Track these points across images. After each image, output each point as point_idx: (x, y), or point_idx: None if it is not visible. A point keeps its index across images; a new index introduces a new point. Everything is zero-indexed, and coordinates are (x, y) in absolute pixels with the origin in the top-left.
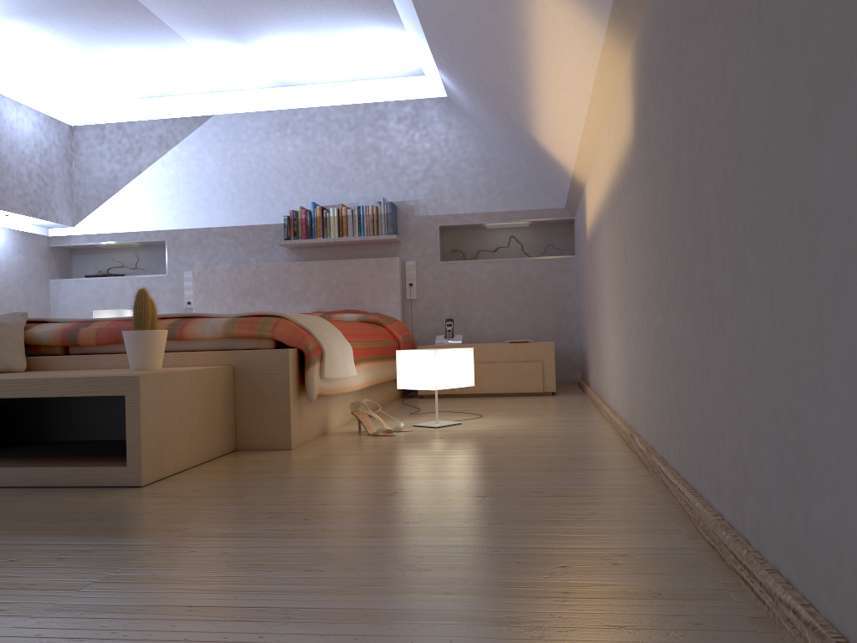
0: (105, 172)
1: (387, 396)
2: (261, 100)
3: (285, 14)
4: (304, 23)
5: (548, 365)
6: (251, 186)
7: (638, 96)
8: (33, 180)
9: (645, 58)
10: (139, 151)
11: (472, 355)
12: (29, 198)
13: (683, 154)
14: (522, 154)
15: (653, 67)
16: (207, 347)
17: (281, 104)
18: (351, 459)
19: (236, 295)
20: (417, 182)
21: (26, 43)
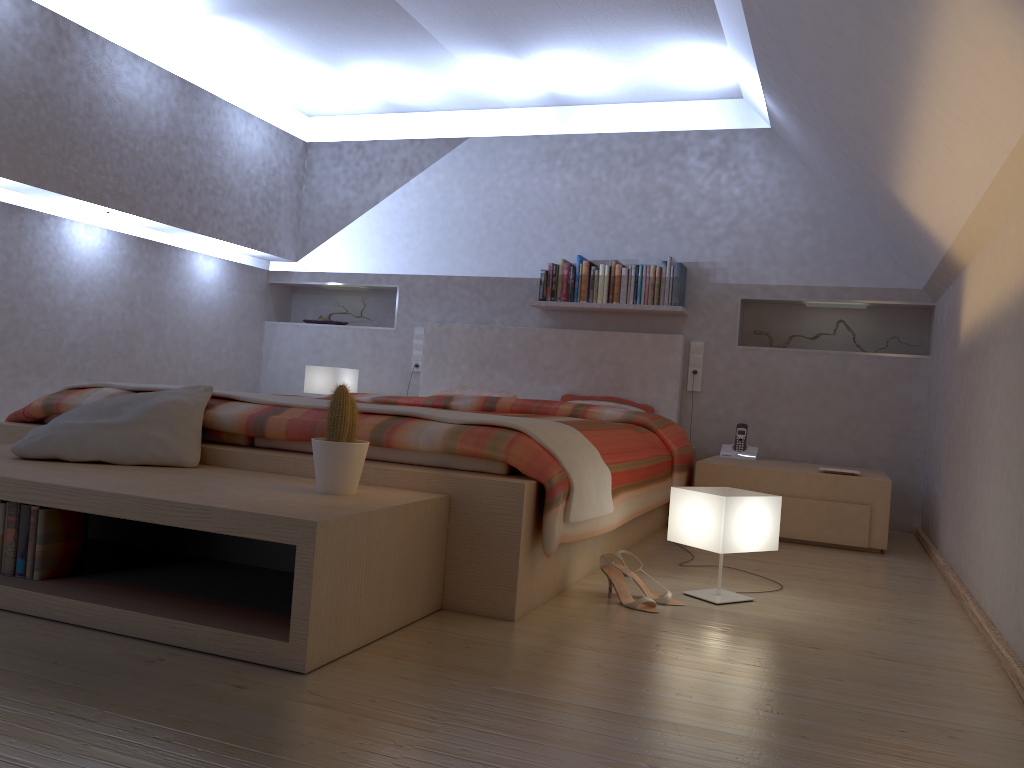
0: (337, 199)
1: (649, 526)
2: (528, 122)
3: (569, 16)
4: (591, 28)
5: (879, 511)
6: (505, 228)
7: None
8: (257, 205)
9: None
10: (378, 177)
11: (779, 507)
12: (250, 226)
13: None
14: (870, 213)
15: None
16: (419, 461)
17: (552, 127)
18: (595, 660)
19: (473, 363)
20: (717, 239)
21: (261, 45)
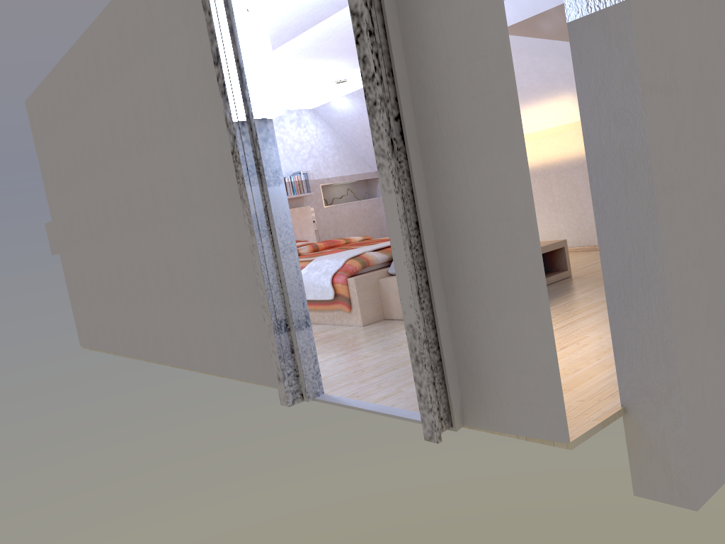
0: None
1: None
2: None
3: (312, 66)
4: (309, 70)
5: None
6: None
7: None
8: None
9: None
10: None
11: None
12: None
13: None
14: None
15: None
16: None
17: None
18: None
19: None
20: (306, 160)
21: None
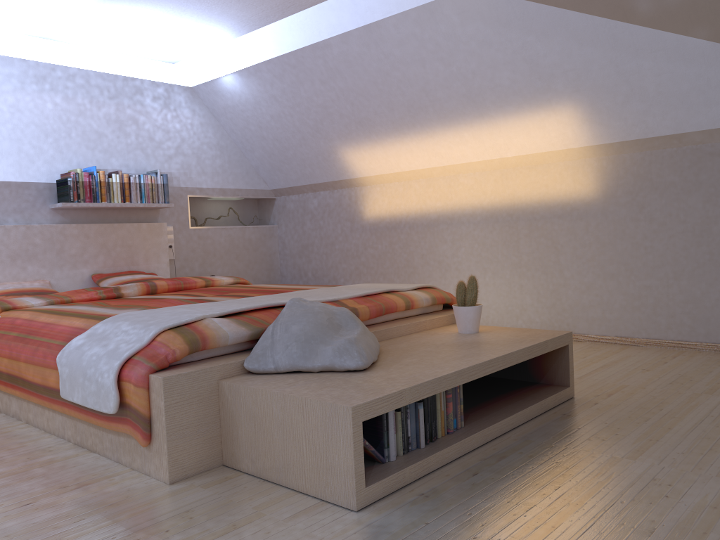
0: None
1: None
2: (13, 45)
3: (183, 4)
4: (180, 13)
5: None
6: (5, 138)
7: (617, 183)
8: None
9: (640, 172)
10: None
11: None
12: None
13: (719, 226)
14: (275, 150)
15: (659, 180)
16: (416, 313)
17: (37, 55)
18: None
19: (3, 259)
20: (170, 157)
21: None
